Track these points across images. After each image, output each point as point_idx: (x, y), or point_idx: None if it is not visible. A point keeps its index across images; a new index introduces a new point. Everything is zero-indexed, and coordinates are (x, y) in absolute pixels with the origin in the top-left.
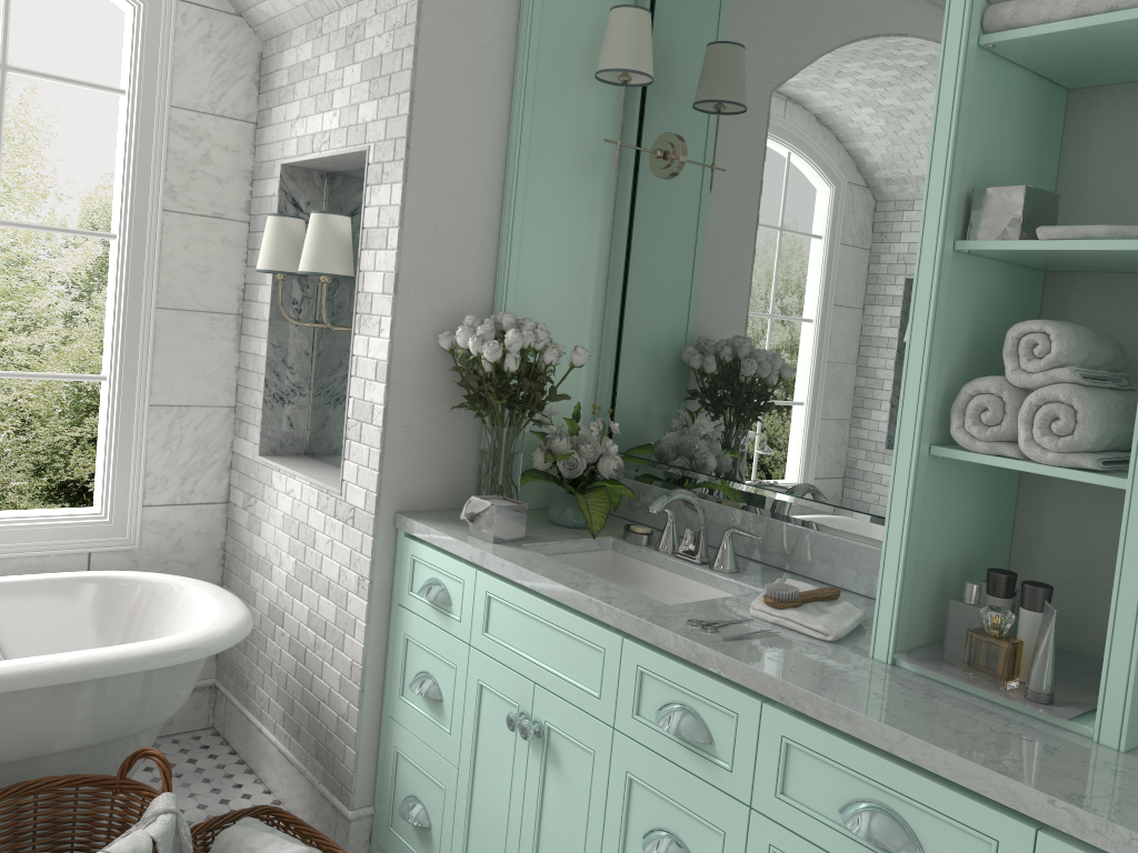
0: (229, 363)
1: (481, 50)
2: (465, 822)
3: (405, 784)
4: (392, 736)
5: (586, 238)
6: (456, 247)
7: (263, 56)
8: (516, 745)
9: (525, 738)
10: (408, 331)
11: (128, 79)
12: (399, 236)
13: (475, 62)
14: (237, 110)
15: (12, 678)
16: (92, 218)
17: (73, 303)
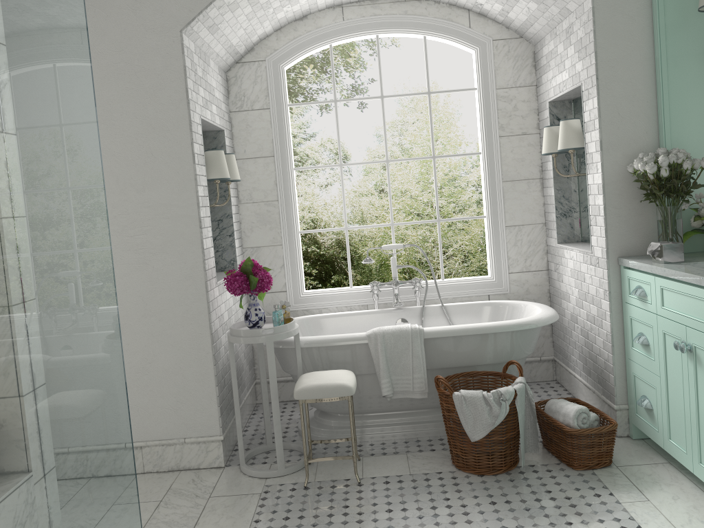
0: (539, 202)
1: (631, 19)
2: (666, 402)
3: (639, 390)
4: (630, 368)
5: None
6: (631, 120)
7: (535, 52)
8: (682, 359)
9: (681, 351)
10: (611, 167)
11: (476, 82)
12: (599, 122)
13: (628, 26)
14: (526, 82)
15: (458, 330)
16: None
17: (479, 195)
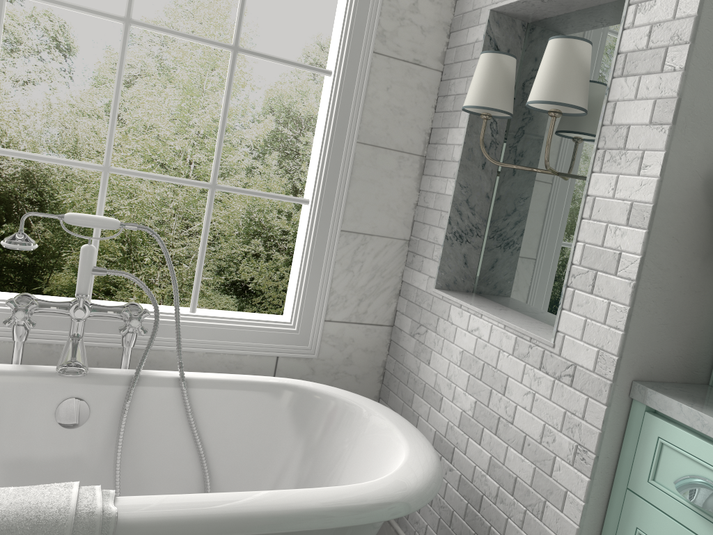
0: (409, 200)
1: None
2: None
3: None
4: None
5: None
6: None
7: None
8: None
9: None
10: (678, 170)
11: None
12: (689, 53)
13: None
14: None
15: (223, 521)
16: (271, 103)
17: (253, 161)
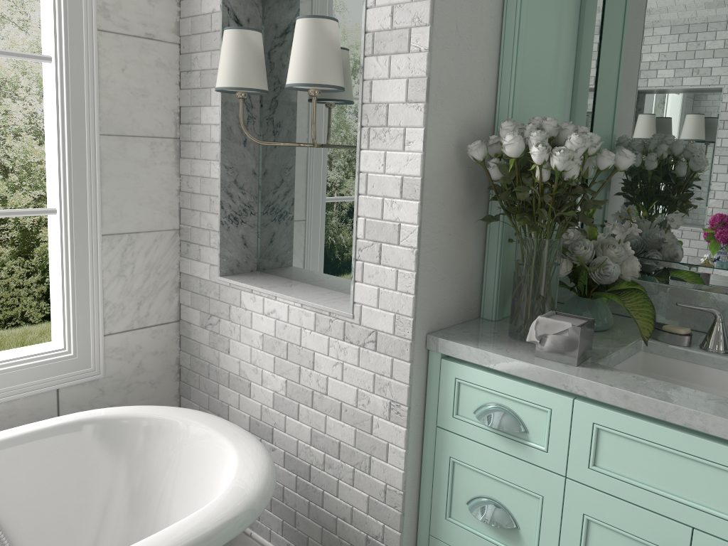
0: (171, 187)
1: None
2: None
3: None
4: None
5: (562, 41)
6: (470, 49)
7: None
8: None
9: None
10: (436, 142)
11: None
12: (430, 35)
13: None
14: None
15: None
16: None
17: None
